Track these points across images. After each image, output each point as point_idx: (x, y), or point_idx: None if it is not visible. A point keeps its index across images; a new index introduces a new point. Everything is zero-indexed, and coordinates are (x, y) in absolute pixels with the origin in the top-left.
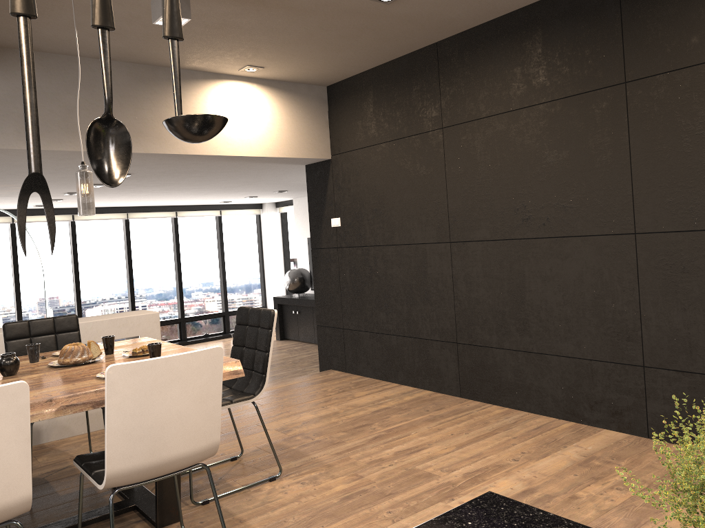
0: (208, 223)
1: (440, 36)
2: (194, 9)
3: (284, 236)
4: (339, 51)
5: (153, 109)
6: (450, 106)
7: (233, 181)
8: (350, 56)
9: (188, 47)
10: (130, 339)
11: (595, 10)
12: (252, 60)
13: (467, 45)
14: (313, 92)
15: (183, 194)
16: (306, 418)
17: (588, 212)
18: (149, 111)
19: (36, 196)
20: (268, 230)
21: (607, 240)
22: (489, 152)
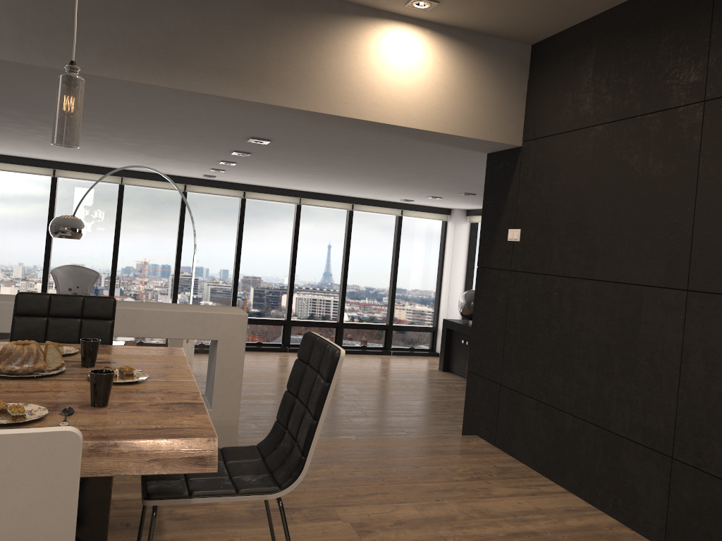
0: (387, 222)
1: None
2: None
3: (471, 250)
4: None
5: (281, 47)
6: None
7: (402, 170)
8: None
9: None
10: (157, 347)
11: None
12: None
13: None
14: (510, 51)
15: (352, 182)
16: (404, 514)
17: None
18: (276, 48)
19: (193, 161)
20: (453, 241)
21: None
22: None
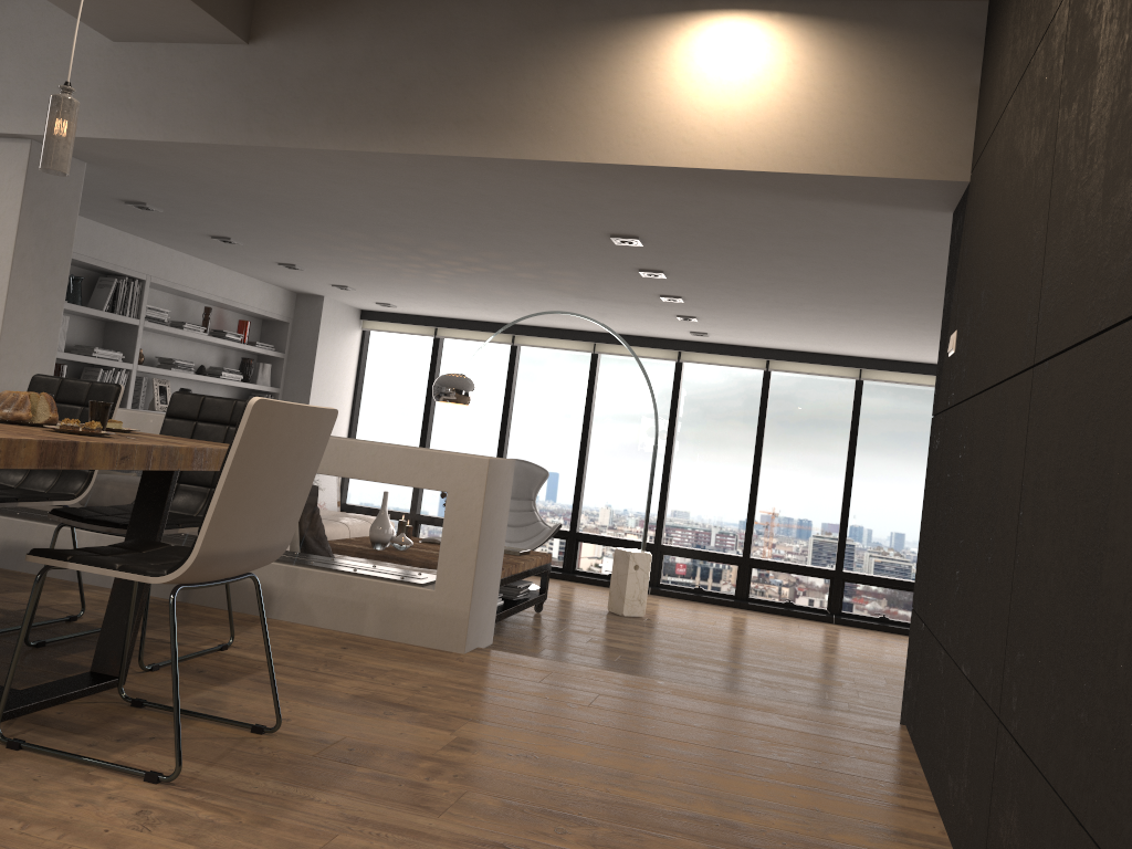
0: None
1: None
2: None
3: None
4: None
5: (543, 79)
6: None
7: (907, 281)
8: None
9: None
10: None
11: None
12: None
13: None
14: (943, 18)
15: (894, 325)
16: (556, 752)
17: None
18: (535, 82)
19: (636, 302)
20: None
21: None
22: (1118, 1)
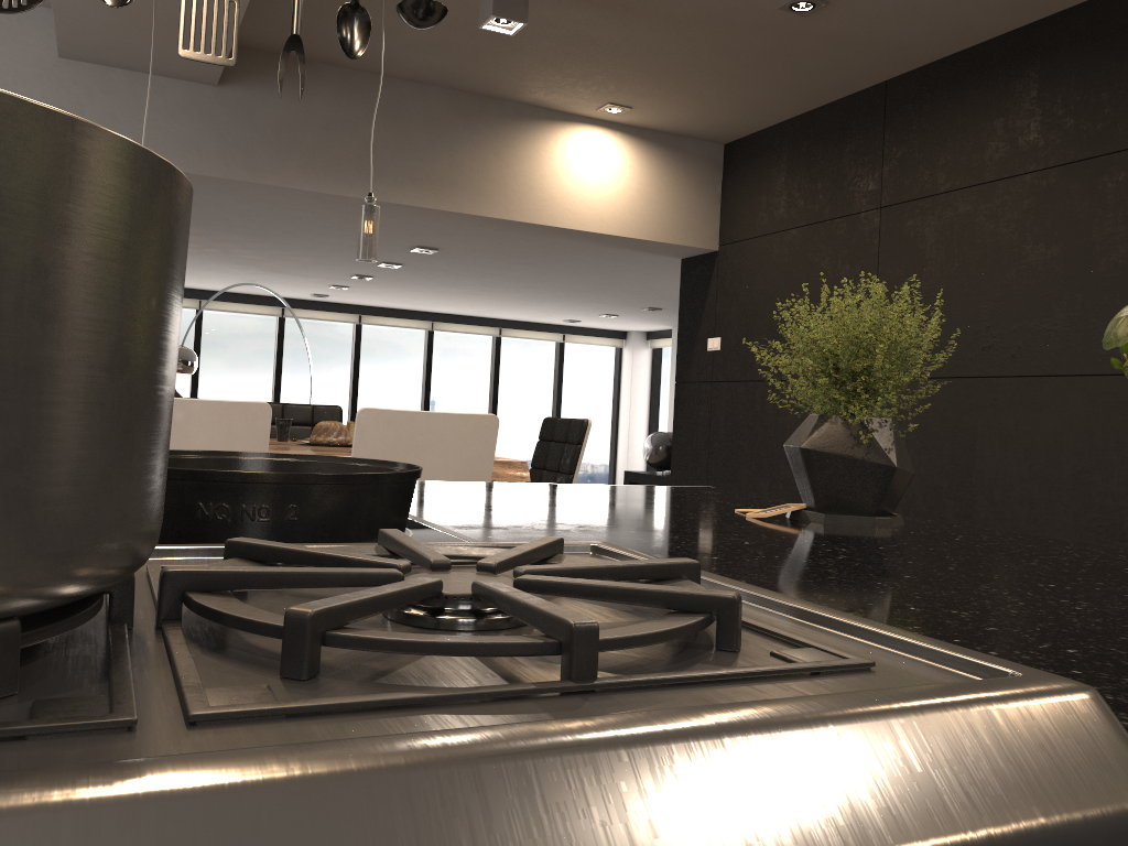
0: (544, 351)
1: (890, 70)
2: (537, 14)
3: (654, 384)
4: (739, 88)
5: (474, 155)
6: (895, 175)
7: (579, 280)
8: (756, 96)
9: (528, 71)
10: None
11: (1123, 33)
12: (615, 96)
13: (930, 85)
14: (703, 151)
15: (510, 298)
16: None
17: (1081, 339)
18: (469, 156)
19: (316, 276)
20: (631, 373)
21: (1105, 384)
22: (944, 244)
